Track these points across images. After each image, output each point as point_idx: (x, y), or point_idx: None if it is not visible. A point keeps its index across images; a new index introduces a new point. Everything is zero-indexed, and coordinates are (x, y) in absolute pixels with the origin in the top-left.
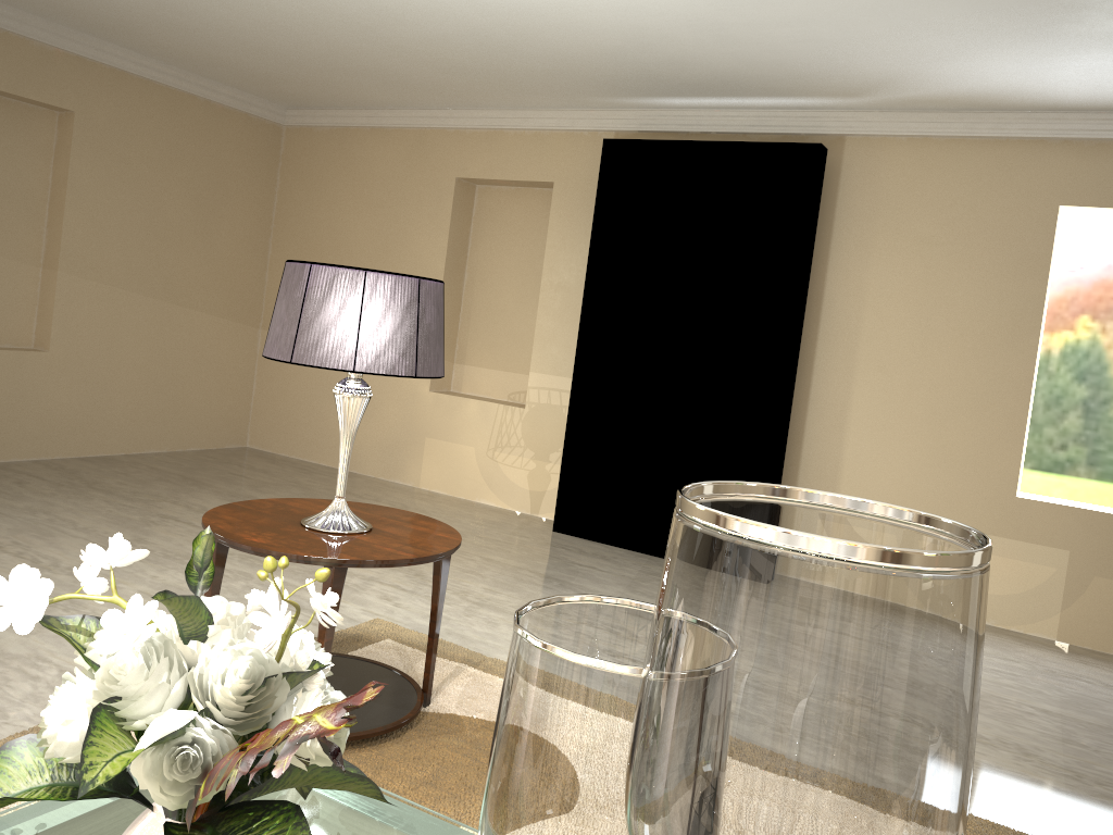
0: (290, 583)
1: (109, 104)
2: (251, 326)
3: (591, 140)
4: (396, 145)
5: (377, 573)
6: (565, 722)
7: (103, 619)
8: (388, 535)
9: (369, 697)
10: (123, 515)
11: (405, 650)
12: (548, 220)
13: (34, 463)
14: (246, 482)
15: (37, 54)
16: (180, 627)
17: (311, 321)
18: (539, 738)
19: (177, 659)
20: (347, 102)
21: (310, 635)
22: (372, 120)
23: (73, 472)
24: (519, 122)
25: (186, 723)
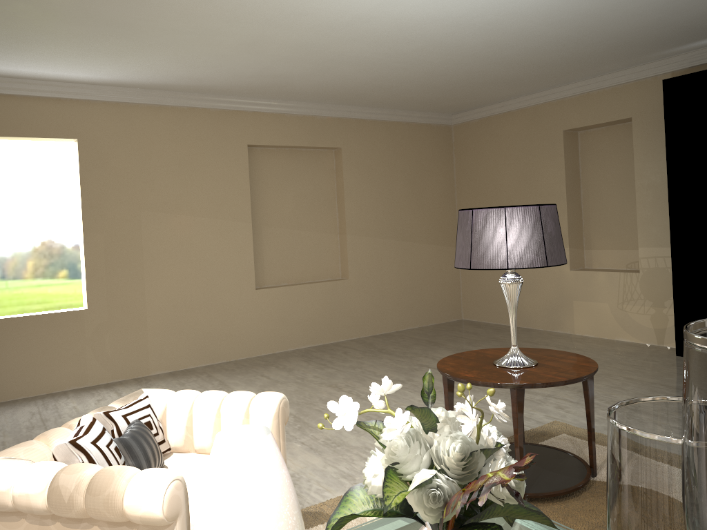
0: (497, 400)
1: (357, 139)
2: (453, 247)
3: (654, 83)
4: (520, 119)
5: (552, 392)
6: (646, 475)
7: (384, 421)
8: (548, 367)
9: (527, 461)
10: (399, 366)
11: (576, 441)
12: (632, 143)
13: (350, 341)
14: (464, 340)
15: (319, 123)
16: (422, 425)
17: (477, 243)
18: (632, 485)
19: (423, 442)
20: (486, 102)
21: (494, 428)
22: (503, 108)
23: (370, 344)
24: (599, 84)
25: (431, 476)
